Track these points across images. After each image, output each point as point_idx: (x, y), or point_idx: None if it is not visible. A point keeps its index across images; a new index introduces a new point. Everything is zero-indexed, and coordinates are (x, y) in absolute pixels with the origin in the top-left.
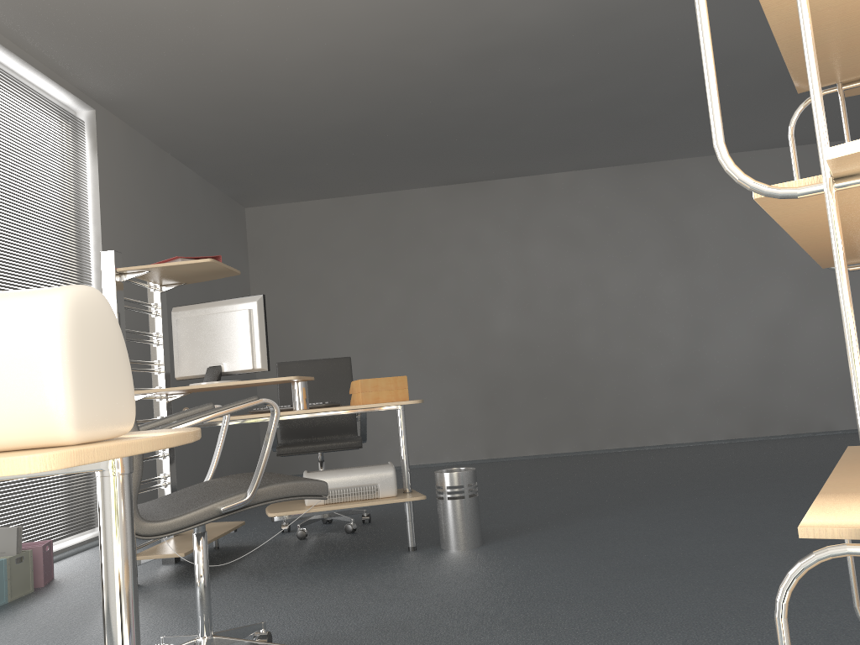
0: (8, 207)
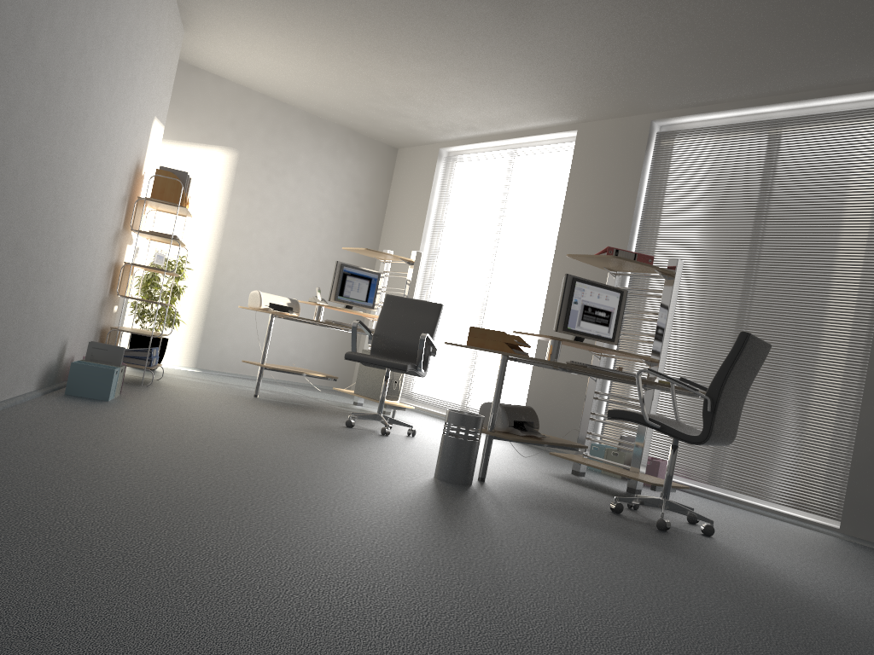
0: (766, 225)
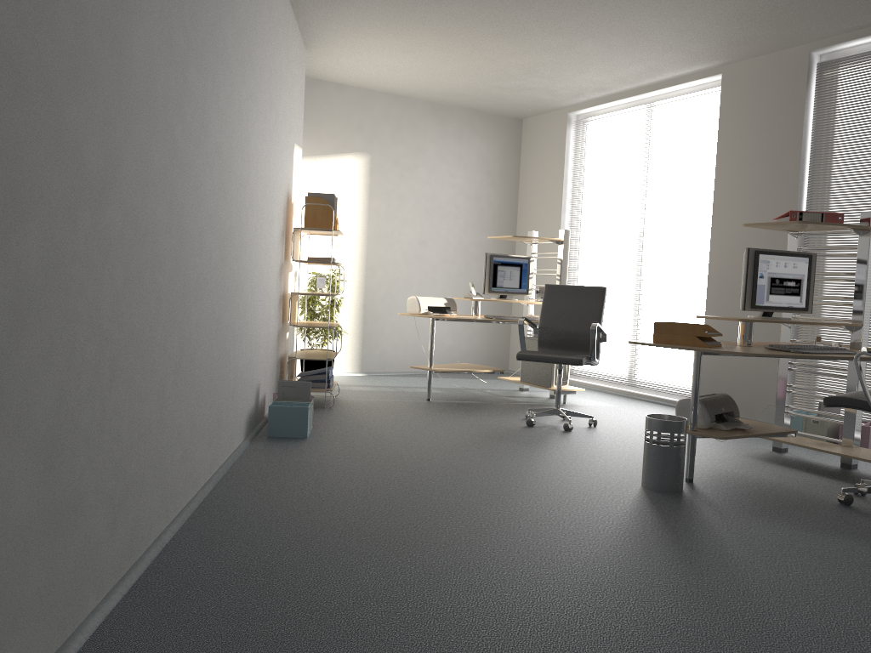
0: None
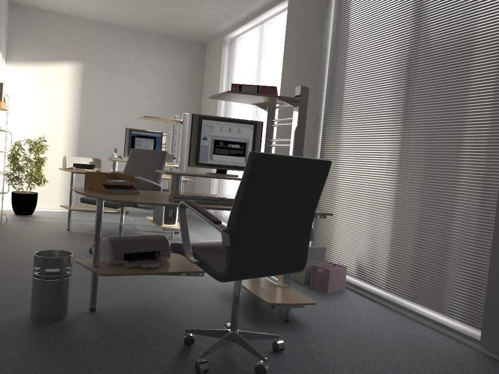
0: (414, 42)
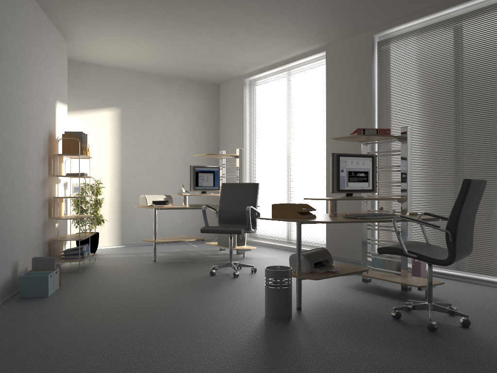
0: (463, 90)
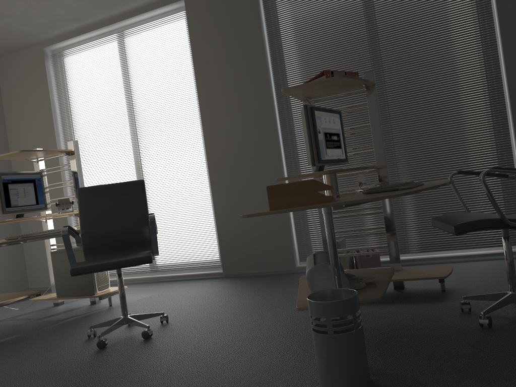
0: (387, 38)
